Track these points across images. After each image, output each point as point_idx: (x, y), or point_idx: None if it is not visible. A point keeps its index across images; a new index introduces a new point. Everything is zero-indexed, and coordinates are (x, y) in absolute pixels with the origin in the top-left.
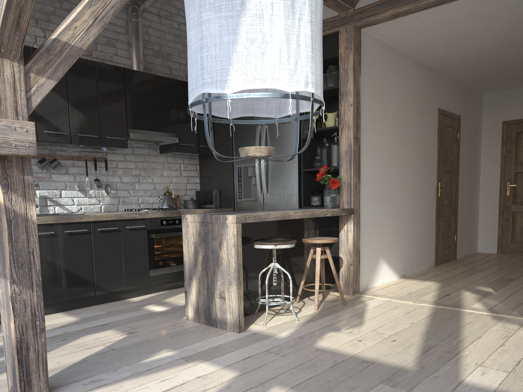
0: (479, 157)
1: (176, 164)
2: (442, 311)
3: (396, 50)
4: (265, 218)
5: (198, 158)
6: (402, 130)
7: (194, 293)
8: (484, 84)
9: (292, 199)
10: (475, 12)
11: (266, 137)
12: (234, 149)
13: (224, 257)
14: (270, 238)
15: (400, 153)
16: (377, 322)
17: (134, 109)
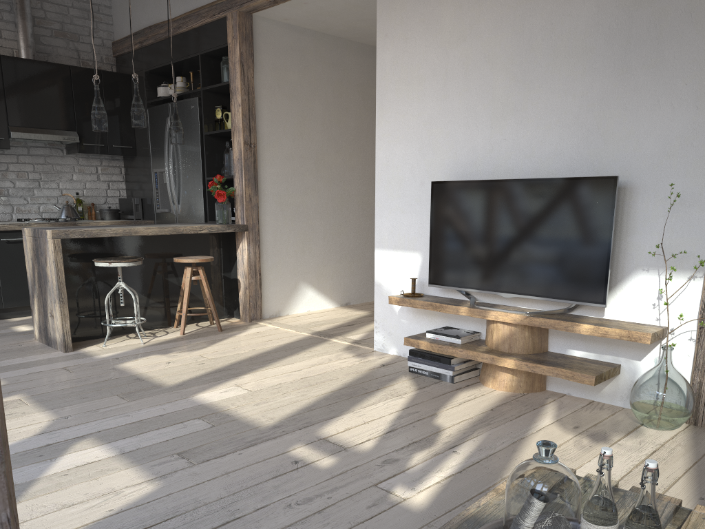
0: None
1: (91, 166)
2: (308, 340)
3: (324, 35)
4: (99, 234)
5: (123, 159)
6: (338, 132)
7: (37, 312)
8: None
9: (199, 212)
10: None
11: None
12: (151, 150)
13: (49, 274)
14: (134, 255)
15: (336, 160)
16: (220, 347)
17: (16, 103)
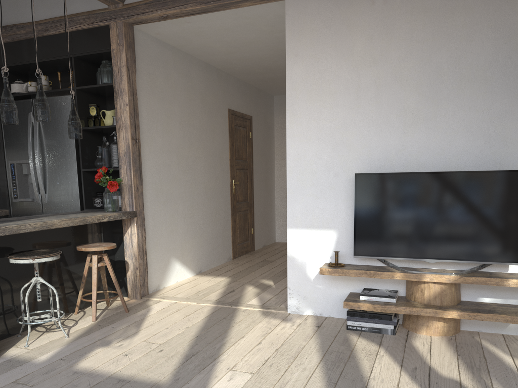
0: (273, 155)
1: None
2: (220, 310)
3: (178, 50)
4: (19, 230)
5: None
6: (189, 130)
7: None
8: (272, 87)
9: (74, 201)
10: (241, 24)
11: (40, 132)
12: (5, 143)
13: None
14: (36, 248)
15: (189, 153)
16: (153, 330)
17: None
